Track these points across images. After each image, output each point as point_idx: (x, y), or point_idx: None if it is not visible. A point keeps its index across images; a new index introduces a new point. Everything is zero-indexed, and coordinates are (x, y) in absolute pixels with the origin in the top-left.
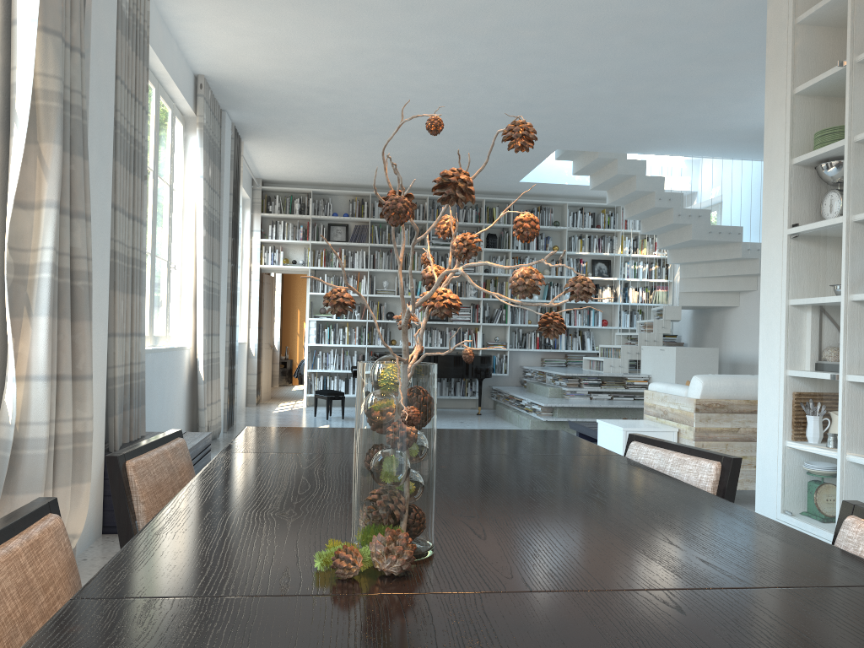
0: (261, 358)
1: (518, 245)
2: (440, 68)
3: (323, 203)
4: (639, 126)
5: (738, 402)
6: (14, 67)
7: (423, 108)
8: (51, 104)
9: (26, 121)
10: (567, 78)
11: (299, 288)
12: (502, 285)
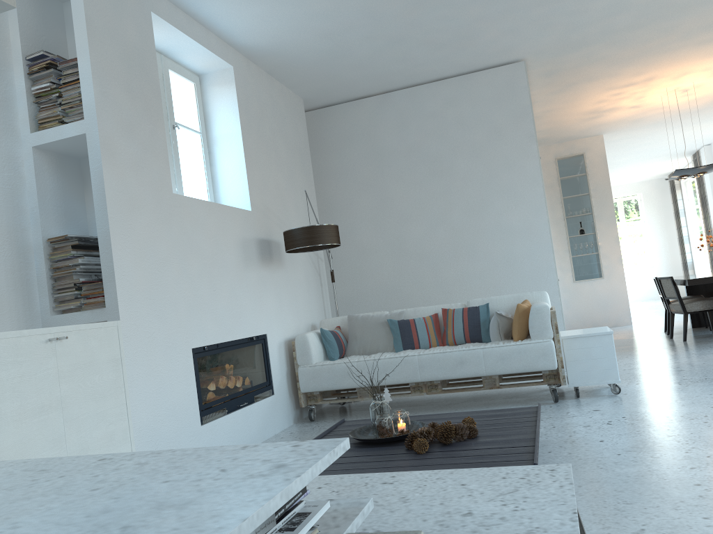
0: None
1: None
2: None
3: None
4: None
5: None
6: None
7: None
8: None
9: None
10: None
11: None
12: None
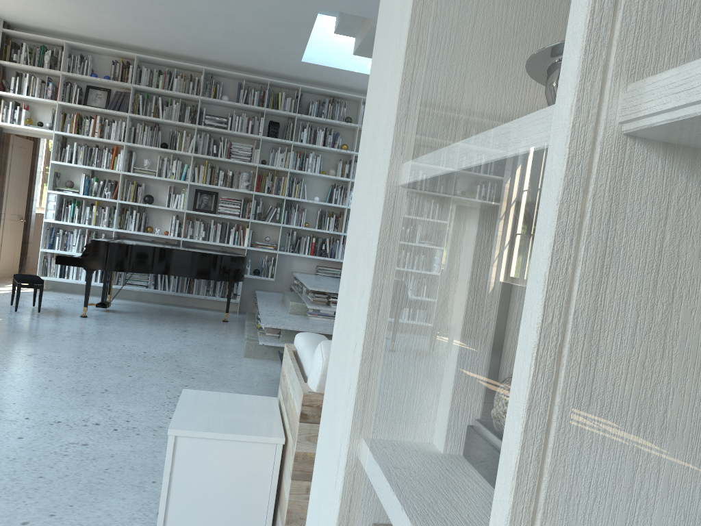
0: (2, 230)
1: (303, 139)
2: None
3: (79, 60)
4: None
5: None
6: None
7: None
8: None
9: None
10: None
11: None
12: (280, 180)
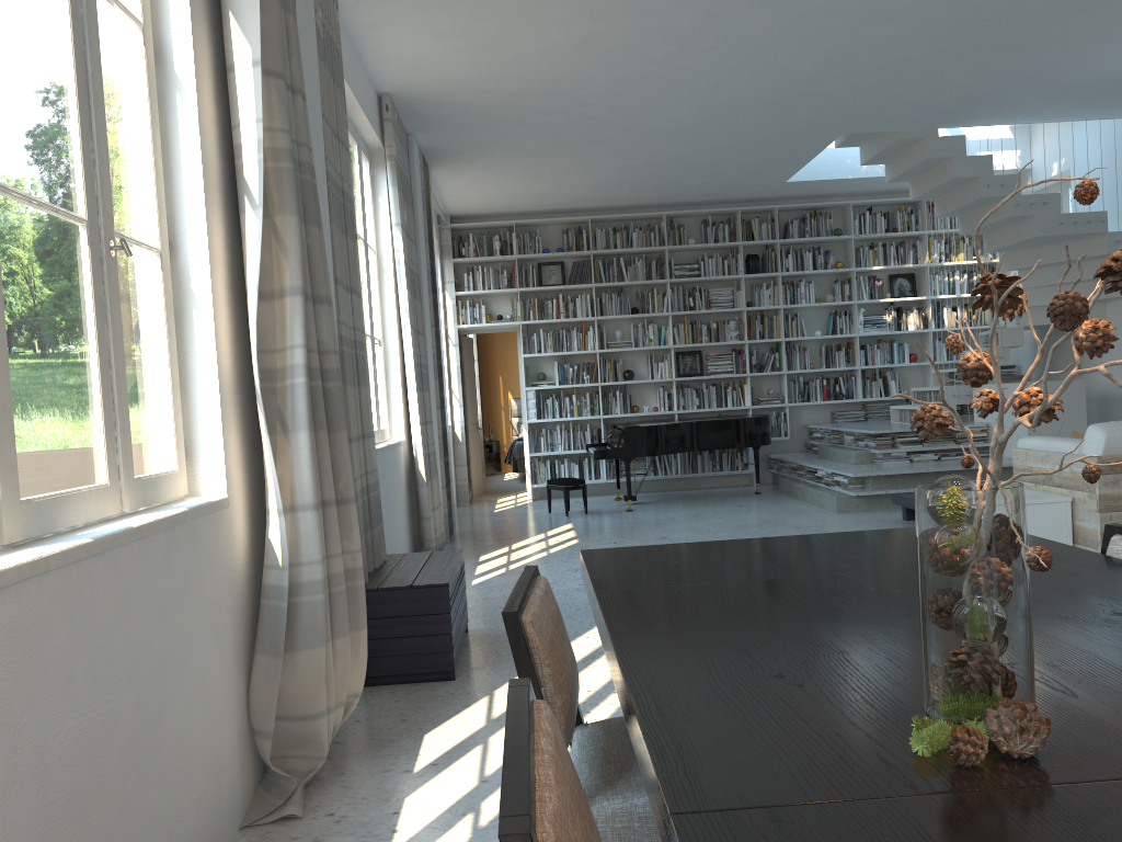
0: (468, 443)
1: (788, 267)
2: (696, 47)
3: (530, 238)
4: (960, 90)
5: None
6: (237, 125)
7: (667, 101)
8: (282, 165)
9: (260, 191)
10: (866, 39)
11: (499, 349)
12: (771, 321)
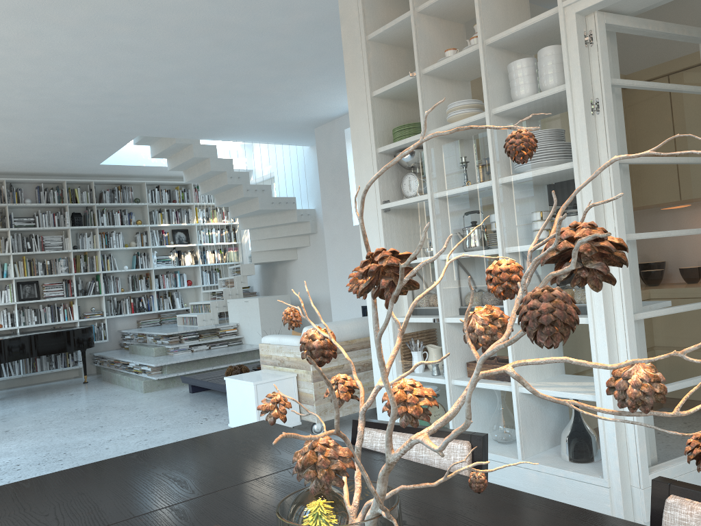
0: None
1: (104, 222)
2: (24, 55)
3: None
4: (213, 116)
5: (341, 344)
6: None
7: (2, 94)
8: None
9: None
10: (153, 72)
11: None
12: (92, 259)
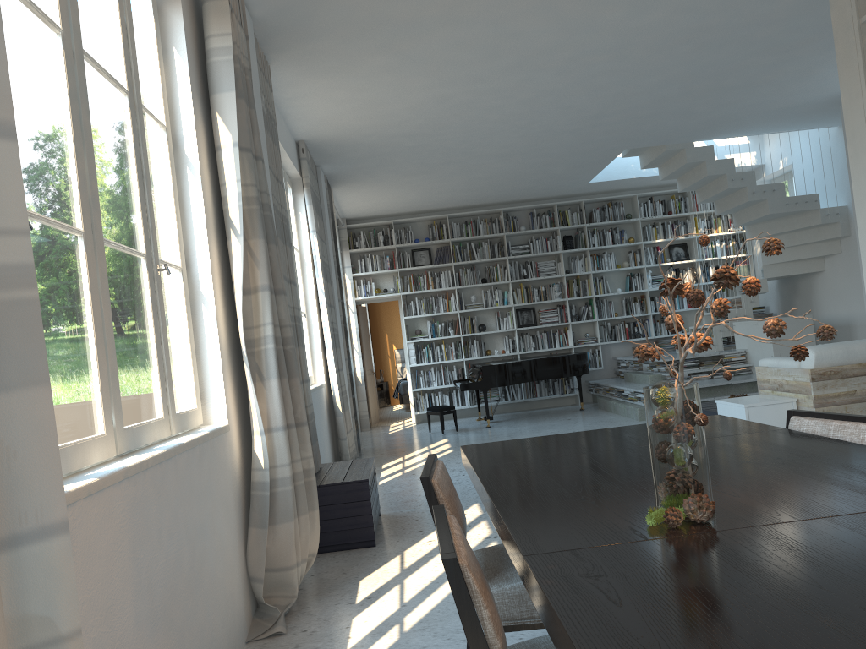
0: (366, 384)
1: (594, 243)
2: (517, 99)
3: (404, 232)
4: (705, 116)
5: (851, 367)
6: (224, 184)
7: (499, 134)
8: (252, 207)
9: (241, 225)
10: (635, 87)
11: (384, 313)
12: (584, 283)
